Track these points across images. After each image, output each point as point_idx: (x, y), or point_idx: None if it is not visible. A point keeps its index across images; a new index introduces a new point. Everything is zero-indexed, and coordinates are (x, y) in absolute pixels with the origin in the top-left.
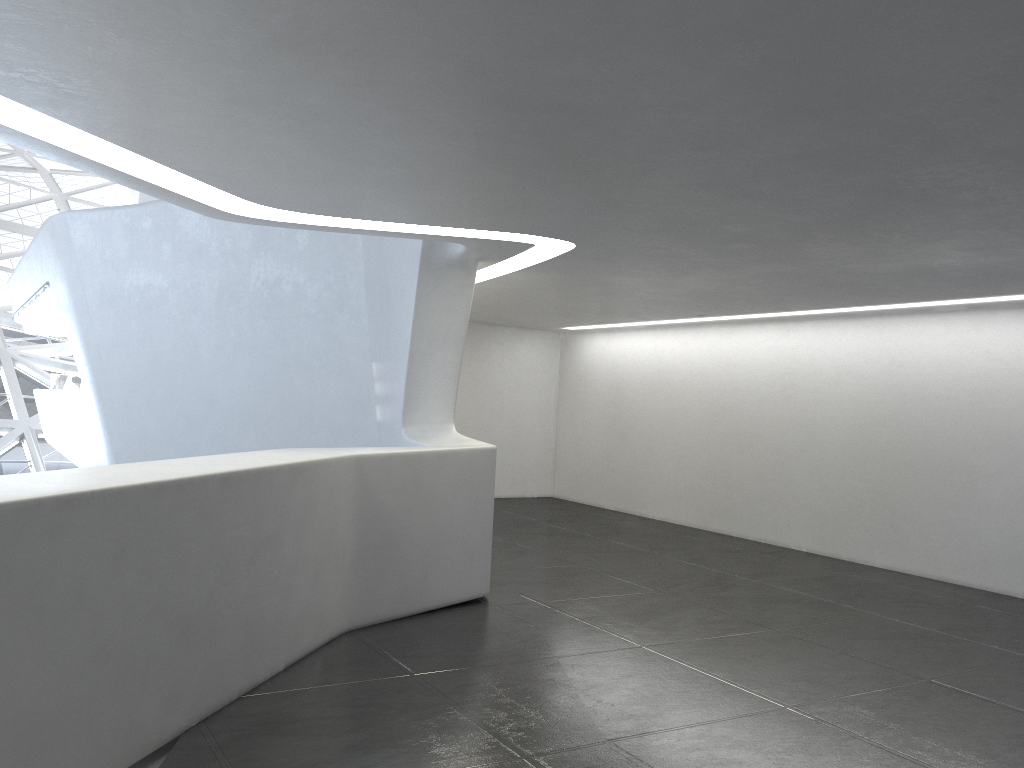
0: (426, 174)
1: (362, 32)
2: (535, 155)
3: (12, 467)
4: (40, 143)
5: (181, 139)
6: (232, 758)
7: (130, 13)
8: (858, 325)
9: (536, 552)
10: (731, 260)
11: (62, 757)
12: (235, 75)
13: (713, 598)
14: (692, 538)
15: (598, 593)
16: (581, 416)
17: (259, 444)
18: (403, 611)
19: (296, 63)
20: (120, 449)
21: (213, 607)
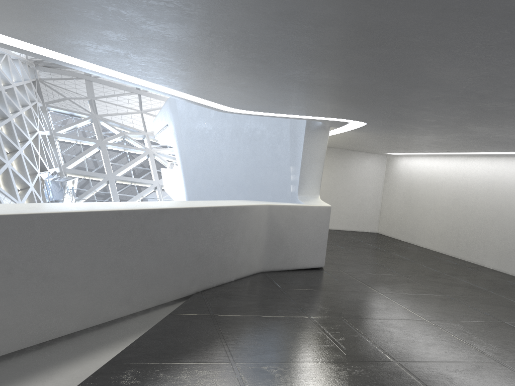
0: (291, 101)
1: (251, 69)
2: (328, 96)
3: (151, 200)
4: (161, 92)
5: (204, 92)
6: (209, 301)
7: (183, 66)
8: None
9: (355, 254)
10: (439, 131)
11: (157, 289)
12: (216, 78)
13: (426, 280)
14: (435, 257)
15: (373, 272)
16: (393, 196)
17: (243, 198)
18: (285, 268)
19: (234, 75)
20: (190, 196)
21: (208, 252)
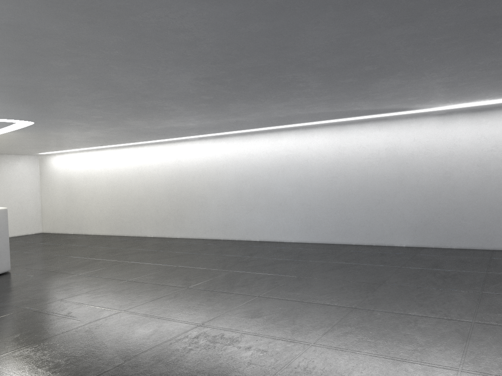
0: None
1: None
2: (8, 97)
3: None
4: None
5: None
6: None
7: None
8: (163, 146)
9: (33, 253)
10: (101, 126)
11: None
12: None
13: (110, 256)
14: (107, 239)
15: (61, 262)
16: (53, 193)
17: None
18: None
19: None
20: None
21: None
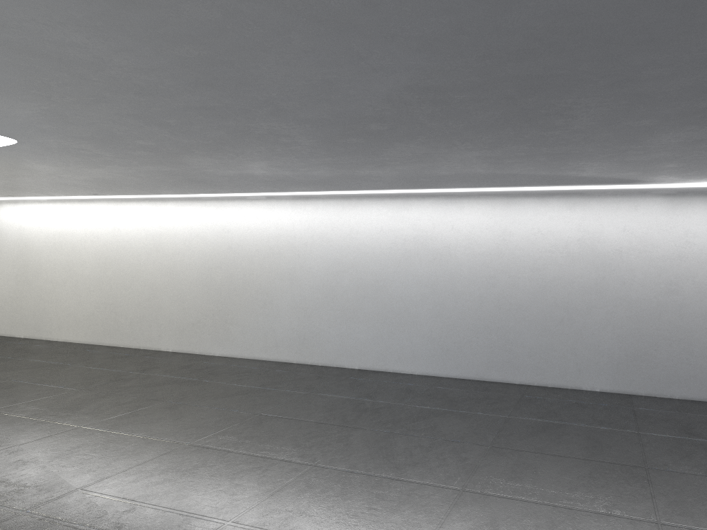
0: None
1: None
2: (16, 81)
3: None
4: None
5: None
6: None
7: None
8: (203, 205)
9: None
10: (133, 161)
11: None
12: None
13: (120, 388)
14: (92, 351)
15: (34, 397)
16: None
17: None
18: None
19: None
20: None
21: None
